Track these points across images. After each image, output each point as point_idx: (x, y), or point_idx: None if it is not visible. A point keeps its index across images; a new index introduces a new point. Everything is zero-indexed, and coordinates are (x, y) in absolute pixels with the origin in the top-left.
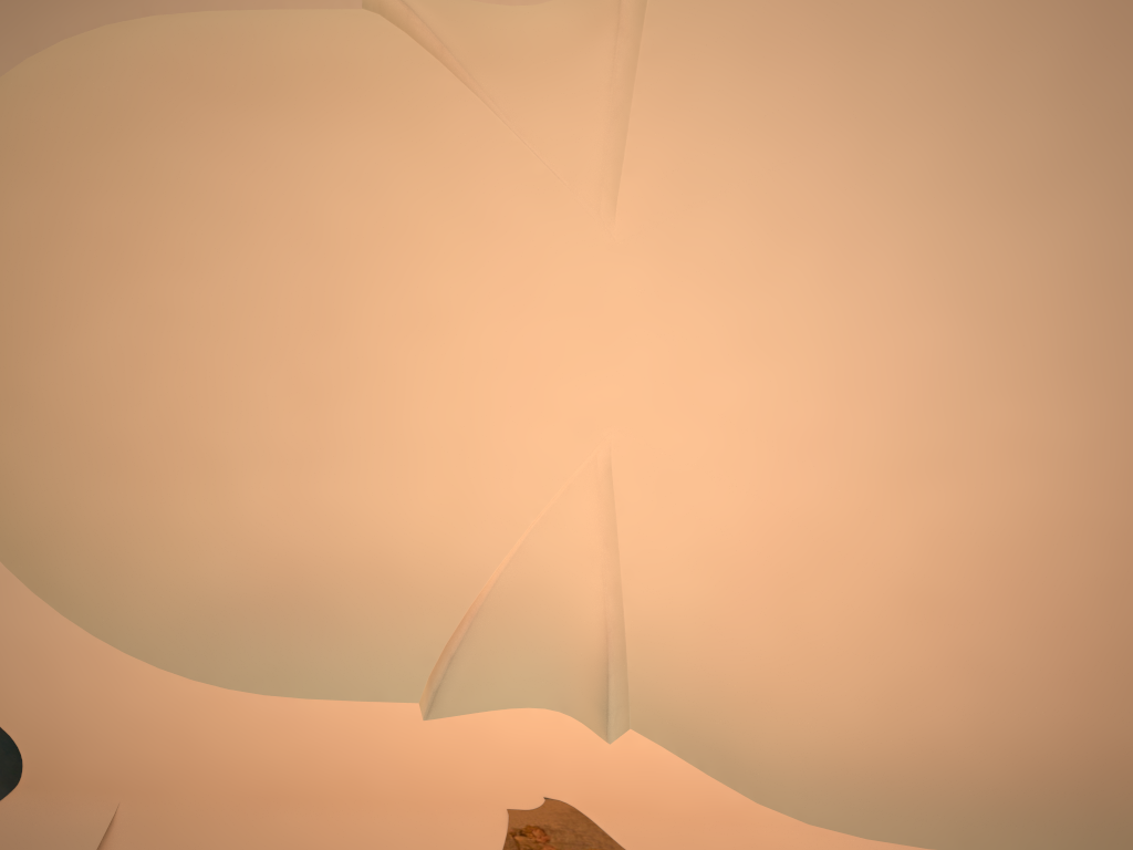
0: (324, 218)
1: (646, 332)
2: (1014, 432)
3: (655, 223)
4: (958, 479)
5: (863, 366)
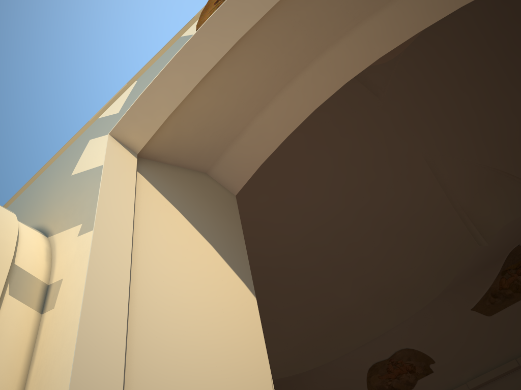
0: (520, 89)
1: (389, 135)
2: (251, 200)
3: (409, 163)
4: (251, 178)
5: (313, 178)
